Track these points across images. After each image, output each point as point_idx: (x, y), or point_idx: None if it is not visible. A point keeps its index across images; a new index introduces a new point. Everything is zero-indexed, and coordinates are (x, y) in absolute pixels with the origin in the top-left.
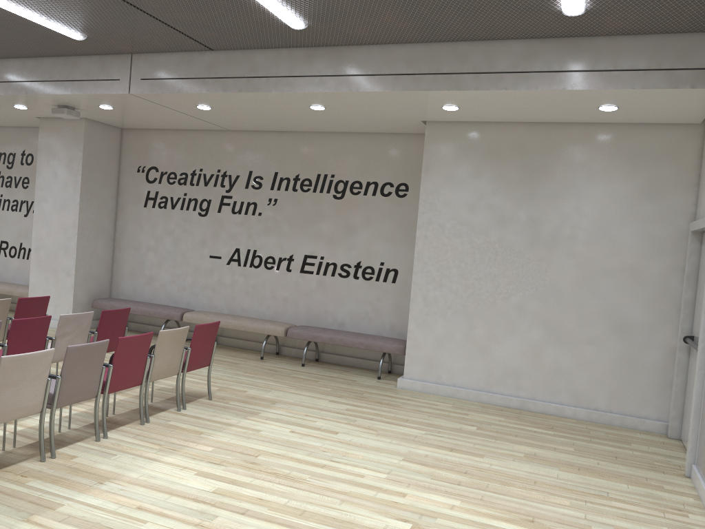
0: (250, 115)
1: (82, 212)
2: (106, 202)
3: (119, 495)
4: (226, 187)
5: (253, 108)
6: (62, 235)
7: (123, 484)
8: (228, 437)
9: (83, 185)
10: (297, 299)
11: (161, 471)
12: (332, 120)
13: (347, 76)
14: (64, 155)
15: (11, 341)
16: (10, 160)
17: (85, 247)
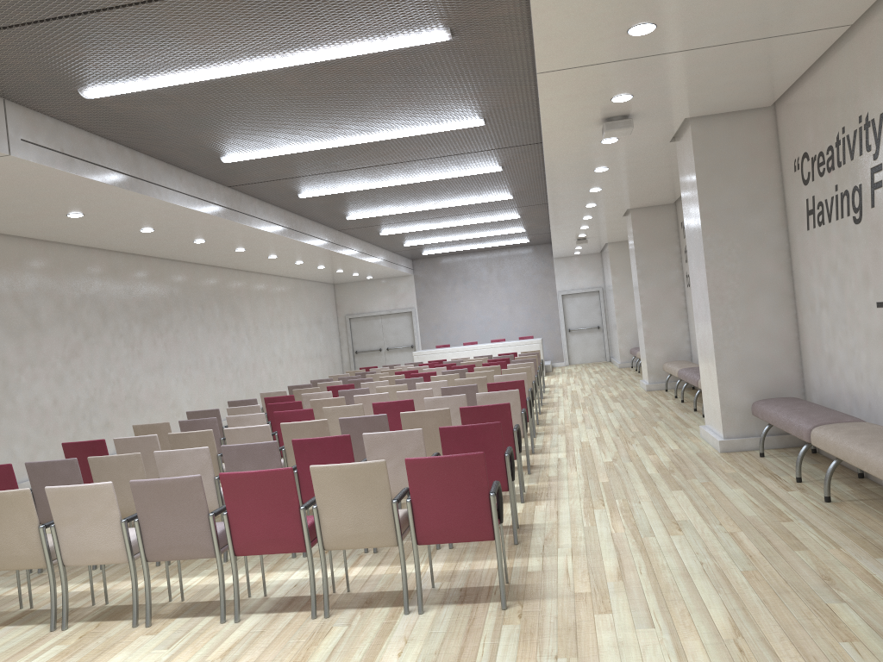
0: None
1: (711, 263)
2: (761, 237)
3: None
4: (872, 149)
5: None
6: (703, 304)
7: None
8: None
9: (706, 221)
10: None
11: None
12: None
13: None
14: (689, 183)
15: (300, 467)
16: None
17: (730, 317)
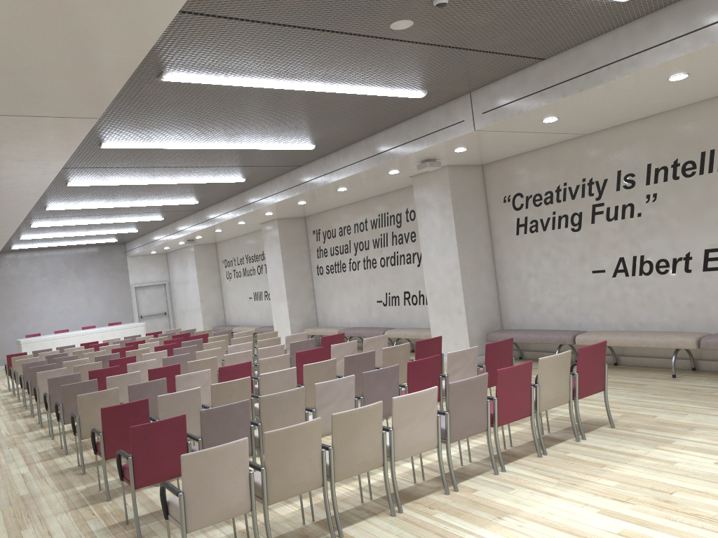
0: (602, 111)
1: (460, 252)
2: (480, 238)
3: (517, 532)
4: (595, 195)
5: (601, 103)
6: (448, 278)
7: (521, 520)
8: (635, 470)
9: (457, 227)
10: (705, 303)
11: (560, 507)
12: (704, 84)
13: (705, 27)
14: (436, 204)
15: (409, 382)
16: (398, 219)
17: (470, 285)
